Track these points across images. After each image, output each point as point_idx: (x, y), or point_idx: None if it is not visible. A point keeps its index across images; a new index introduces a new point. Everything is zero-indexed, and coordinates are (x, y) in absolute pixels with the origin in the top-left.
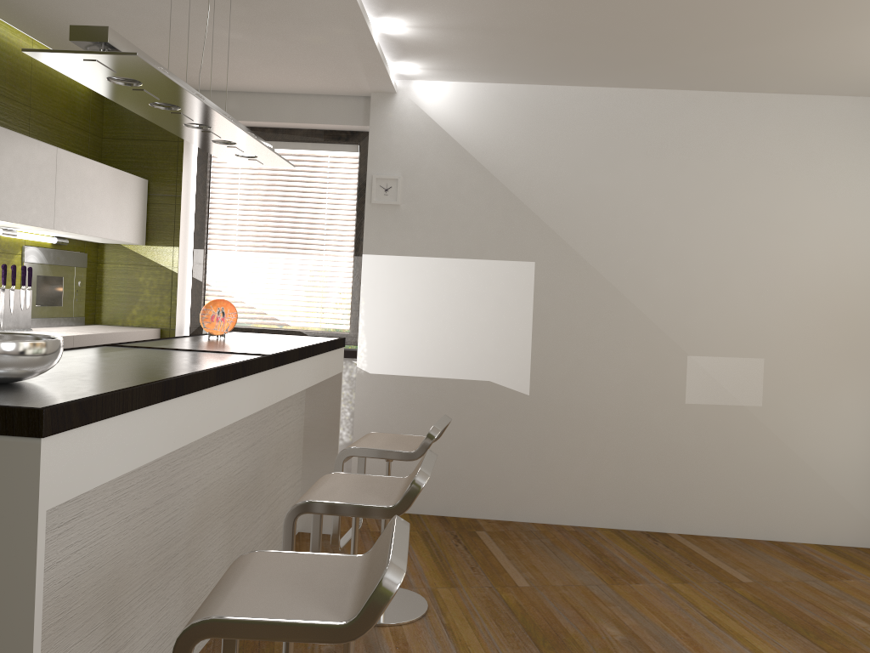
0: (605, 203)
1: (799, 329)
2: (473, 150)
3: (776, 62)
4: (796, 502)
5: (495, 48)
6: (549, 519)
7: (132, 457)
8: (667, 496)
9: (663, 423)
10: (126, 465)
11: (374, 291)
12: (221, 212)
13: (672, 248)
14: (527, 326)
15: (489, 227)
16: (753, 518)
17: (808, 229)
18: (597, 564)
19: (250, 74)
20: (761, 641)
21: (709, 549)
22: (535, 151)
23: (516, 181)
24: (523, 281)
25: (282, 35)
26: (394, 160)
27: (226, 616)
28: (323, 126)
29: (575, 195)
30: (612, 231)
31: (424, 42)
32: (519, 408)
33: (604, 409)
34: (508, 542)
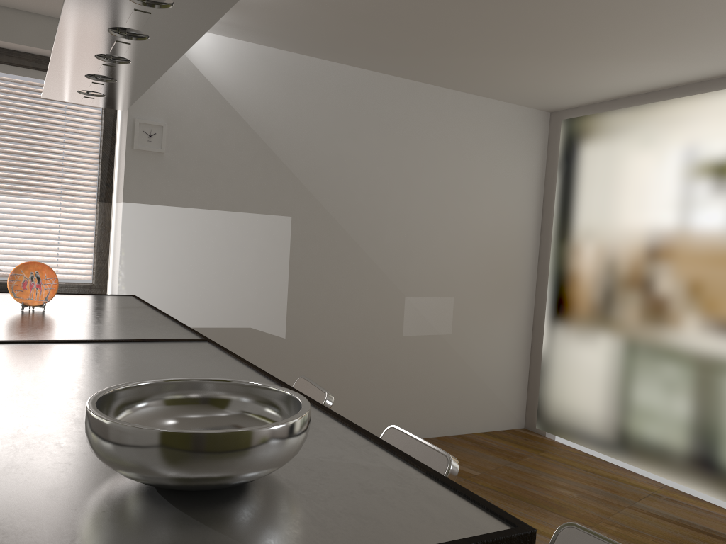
0: (348, 168)
1: (474, 274)
2: (238, 106)
3: (493, 72)
4: (470, 403)
5: (297, 15)
6: None
7: None
8: (389, 412)
9: (387, 354)
10: None
11: (135, 241)
12: None
13: (396, 209)
14: (284, 276)
15: (252, 182)
16: (444, 420)
17: (482, 199)
18: None
19: None
20: (536, 523)
21: None
22: (293, 115)
23: (277, 141)
24: (282, 234)
25: None
26: (158, 105)
27: None
28: None
29: (325, 159)
30: (354, 192)
31: None
32: (277, 351)
33: (345, 345)
34: None
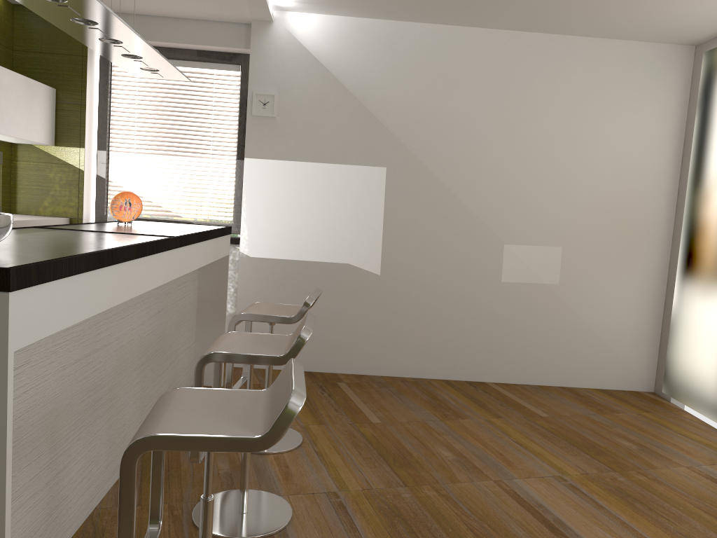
0: (443, 121)
1: (588, 224)
2: (337, 73)
3: (581, 10)
4: (582, 357)
5: None
6: (394, 373)
7: (75, 312)
8: (485, 353)
9: (484, 297)
10: (71, 319)
11: (254, 189)
12: (121, 119)
13: (495, 159)
14: (379, 220)
15: (350, 138)
16: (549, 369)
17: (598, 146)
18: (433, 405)
19: None
20: (556, 458)
21: (517, 393)
22: (388, 76)
23: (372, 100)
24: (377, 183)
25: None
26: (271, 79)
27: (164, 433)
28: (210, 47)
29: (419, 114)
30: (448, 144)
31: None
32: (372, 285)
33: (439, 286)
34: (363, 390)
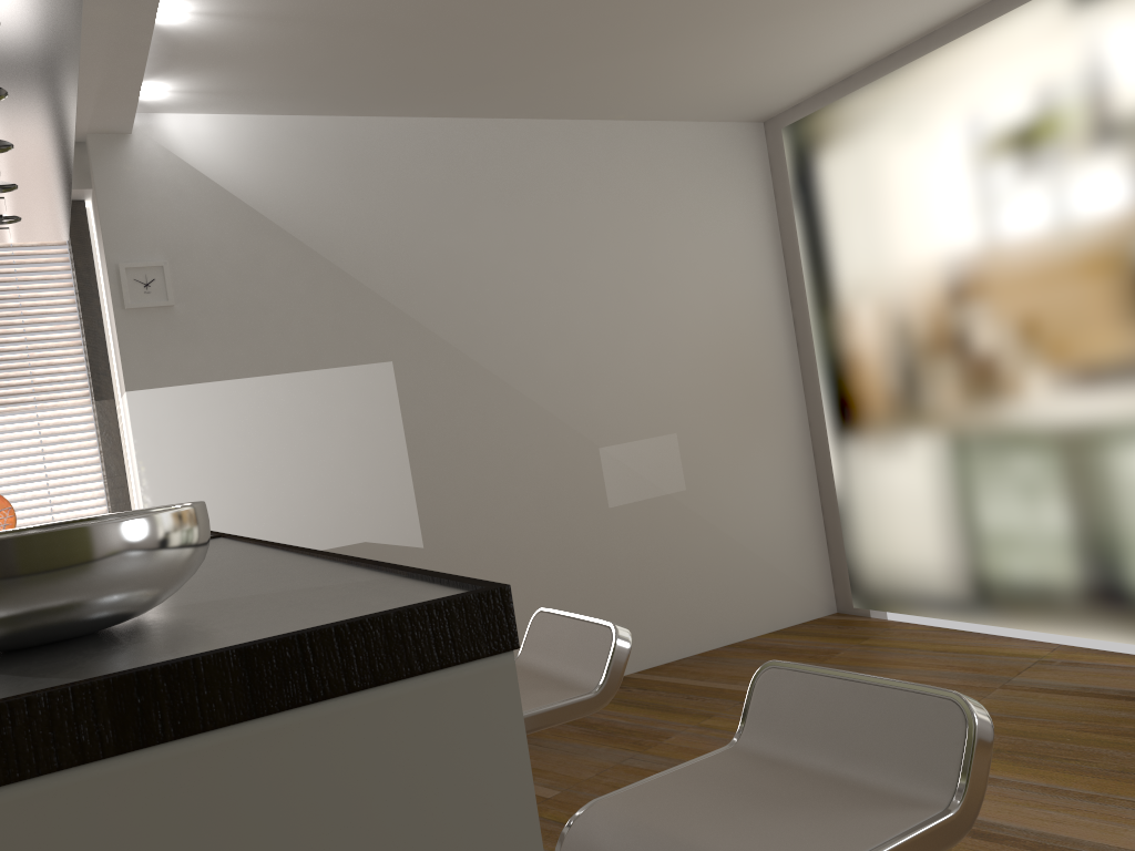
0: (465, 270)
1: (701, 391)
2: (272, 214)
3: (648, 76)
4: (741, 591)
5: (319, 54)
6: None
7: None
8: None
9: (591, 540)
10: None
11: (158, 446)
12: None
13: (554, 317)
14: (401, 453)
15: (319, 321)
16: (705, 624)
17: (686, 274)
18: (600, 736)
19: None
20: None
21: (687, 675)
22: (361, 208)
23: (344, 252)
24: (383, 391)
25: None
26: (150, 237)
27: None
28: None
29: (426, 264)
30: (482, 305)
31: (213, 42)
32: None
33: (521, 540)
34: None
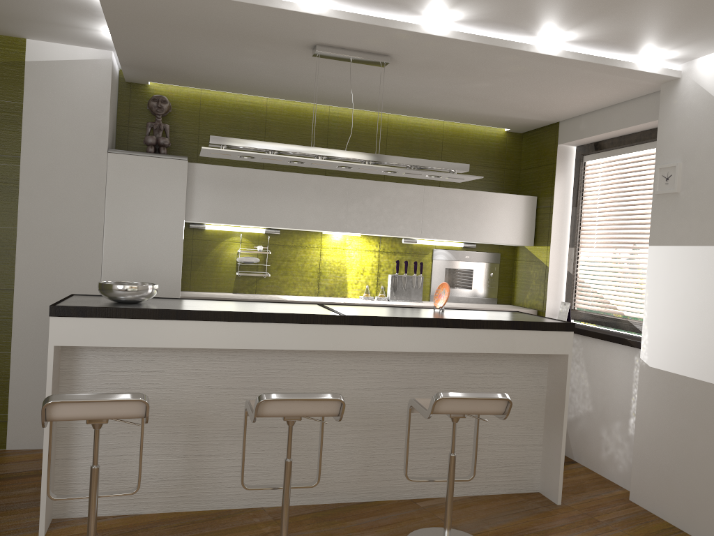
0: None
1: None
2: None
3: None
4: None
5: (672, 9)
6: None
7: (128, 340)
8: None
9: None
10: (122, 343)
11: (655, 282)
12: (587, 216)
13: None
14: None
15: None
16: None
17: None
18: None
19: (556, 101)
20: None
21: None
22: None
23: None
24: None
25: (497, 74)
26: (676, 146)
27: None
28: (642, 126)
29: None
30: None
31: (609, 32)
32: None
33: None
34: None
